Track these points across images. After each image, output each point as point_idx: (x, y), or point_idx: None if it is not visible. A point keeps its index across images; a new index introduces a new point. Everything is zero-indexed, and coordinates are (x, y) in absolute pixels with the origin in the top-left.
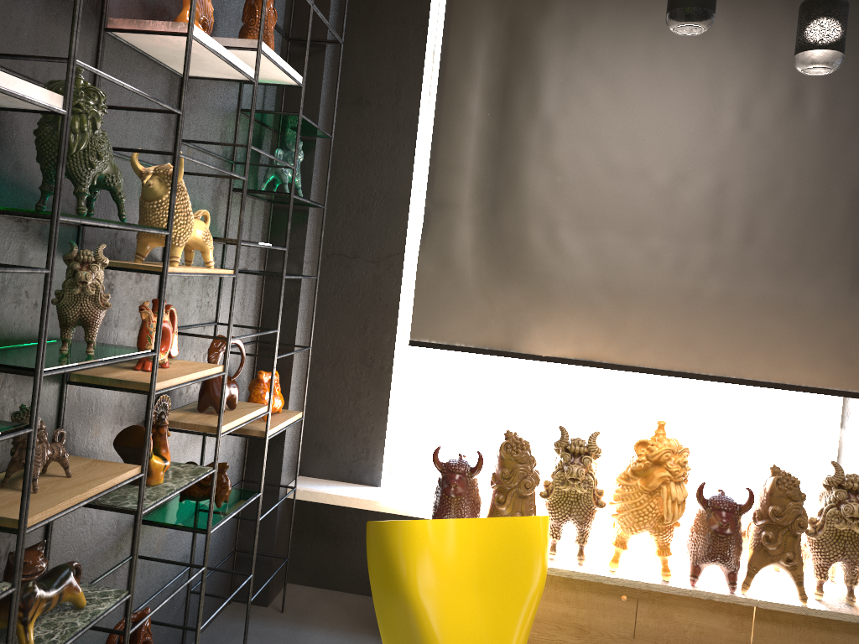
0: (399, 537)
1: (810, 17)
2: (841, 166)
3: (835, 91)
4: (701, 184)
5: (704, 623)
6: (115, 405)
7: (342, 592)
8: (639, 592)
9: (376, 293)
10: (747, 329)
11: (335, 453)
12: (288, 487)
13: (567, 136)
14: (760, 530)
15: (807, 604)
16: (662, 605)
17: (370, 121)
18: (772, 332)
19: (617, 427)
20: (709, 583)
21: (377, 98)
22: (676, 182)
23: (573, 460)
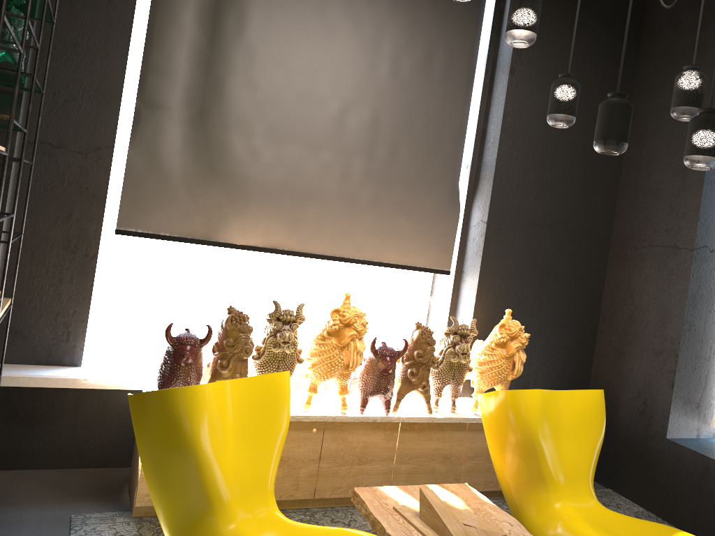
0: (187, 401)
1: (522, 6)
2: (450, 113)
3: (450, 59)
4: (363, 115)
5: (368, 439)
6: None
7: (37, 470)
8: (326, 424)
9: (83, 184)
10: (387, 225)
11: (32, 338)
12: None
13: (267, 60)
14: (407, 368)
15: (431, 415)
16: (341, 431)
17: (82, 14)
18: (402, 228)
19: (285, 301)
20: (370, 410)
21: None
22: (346, 110)
23: (284, 327)
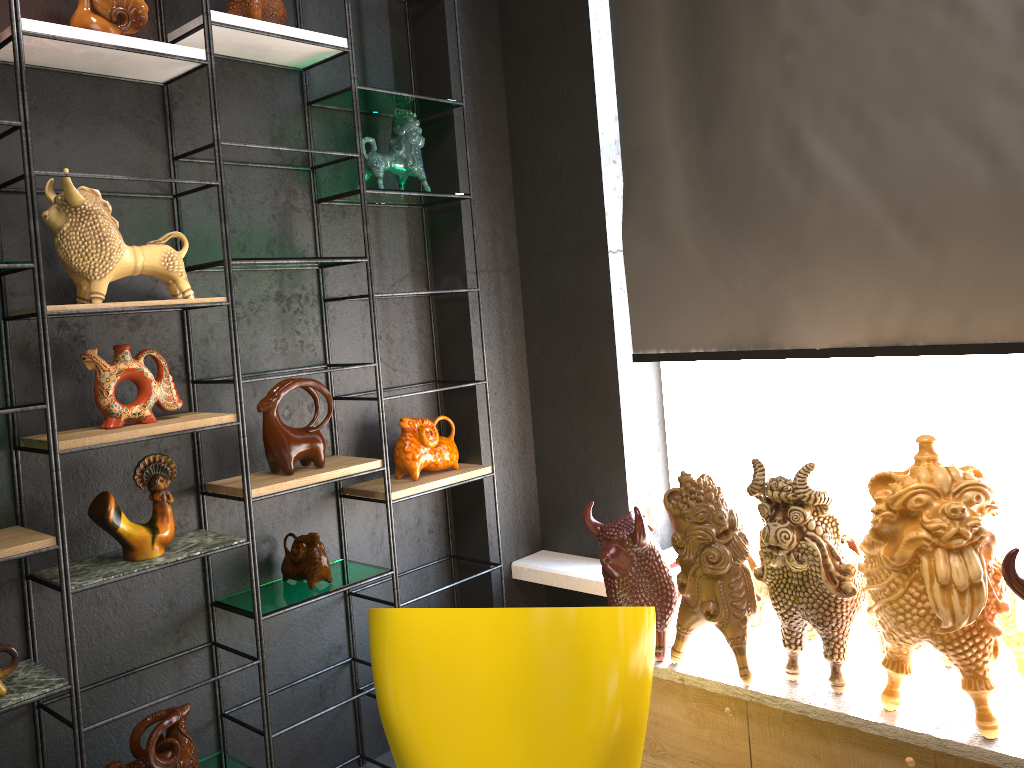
0: (377, 632)
1: None
2: None
3: None
4: None
5: None
6: (126, 470)
7: None
8: (937, 754)
9: (583, 297)
10: None
11: (574, 518)
12: (493, 564)
13: None
14: None
15: None
16: None
17: (539, 67)
18: None
19: (1006, 455)
20: None
21: (541, 33)
22: None
23: (775, 516)
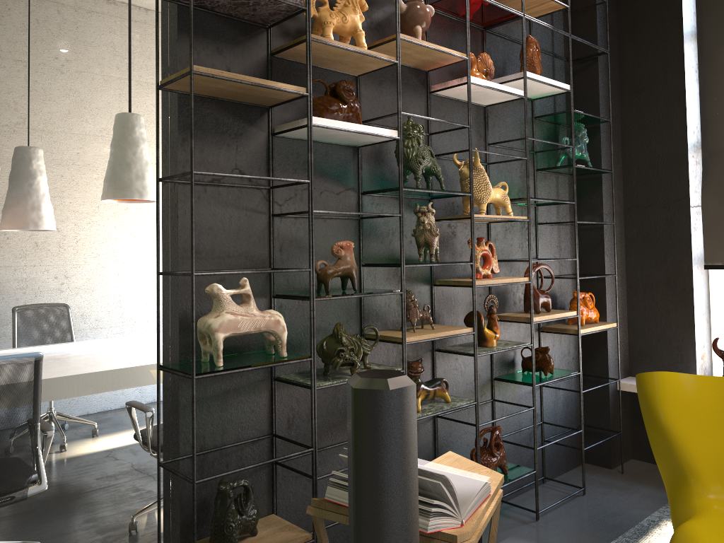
0: (652, 383)
1: None
2: None
3: None
4: None
5: None
6: (466, 303)
7: None
8: None
9: (670, 231)
10: None
11: (655, 358)
12: (613, 379)
13: None
14: None
15: None
16: None
17: (646, 101)
18: None
19: None
20: None
21: (649, 83)
22: None
23: None
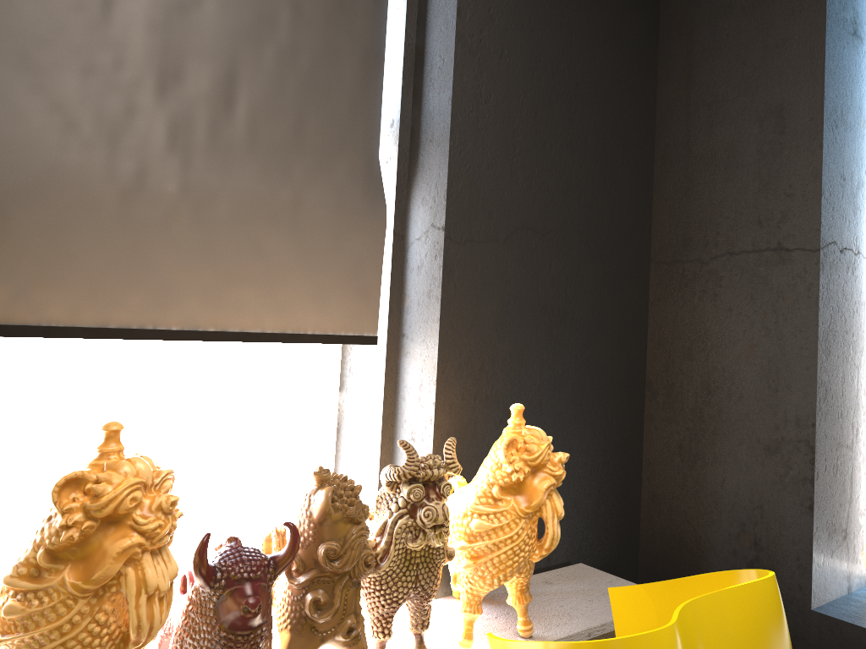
0: None
1: None
2: (350, 9)
3: None
4: None
5: None
6: None
7: None
8: None
9: None
10: (232, 248)
11: None
12: None
13: None
14: (302, 592)
15: None
16: None
17: None
18: (267, 253)
19: None
20: None
21: None
22: None
23: None
